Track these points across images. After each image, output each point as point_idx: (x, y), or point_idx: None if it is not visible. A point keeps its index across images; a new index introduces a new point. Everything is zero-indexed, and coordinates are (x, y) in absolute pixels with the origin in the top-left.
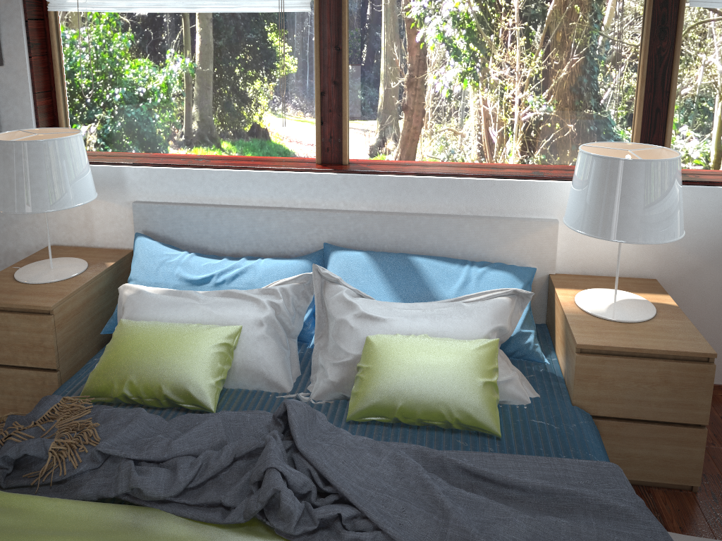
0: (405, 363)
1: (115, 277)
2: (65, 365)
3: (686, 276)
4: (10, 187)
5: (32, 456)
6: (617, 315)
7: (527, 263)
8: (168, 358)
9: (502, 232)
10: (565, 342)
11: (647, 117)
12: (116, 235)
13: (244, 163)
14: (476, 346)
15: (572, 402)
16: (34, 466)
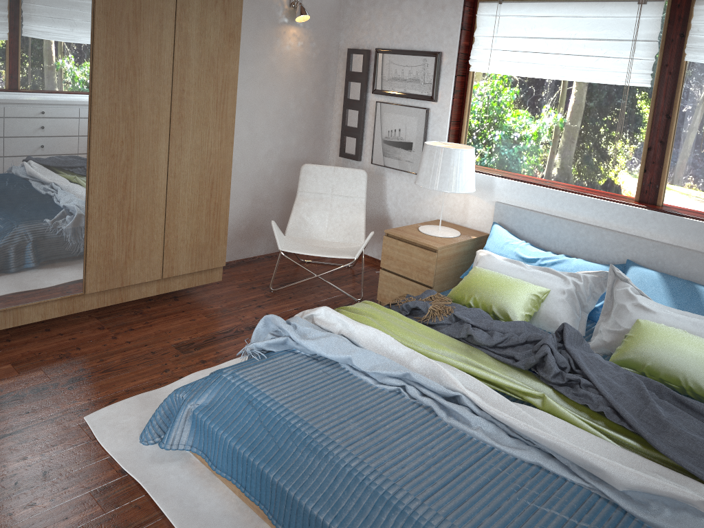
0: (659, 340)
1: (475, 247)
2: (437, 287)
3: None
4: (429, 173)
5: (419, 311)
6: None
7: None
8: (499, 291)
9: None
10: None
11: None
12: (480, 222)
13: (578, 190)
14: None
15: None
16: (419, 316)
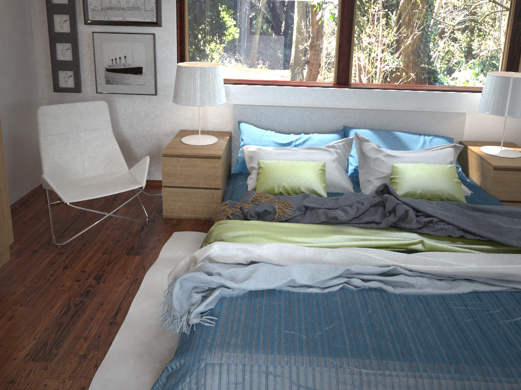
0: (418, 174)
1: (229, 145)
2: (222, 187)
3: None
4: (194, 92)
5: (263, 213)
6: (505, 155)
7: (449, 135)
8: (300, 174)
9: (437, 119)
10: (480, 169)
11: (509, 61)
12: (220, 124)
13: (294, 83)
14: (448, 167)
15: (489, 194)
16: (266, 216)
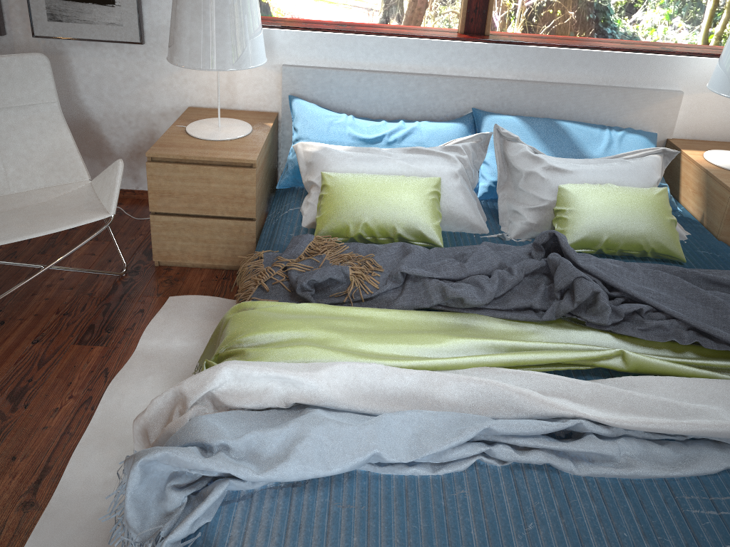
0: (605, 206)
1: (272, 137)
2: (258, 215)
3: None
4: (205, 44)
5: (326, 281)
6: None
7: (650, 129)
8: (396, 203)
9: (633, 101)
10: (704, 192)
11: None
12: (259, 98)
13: (391, 30)
14: (657, 193)
15: (719, 238)
16: (332, 289)
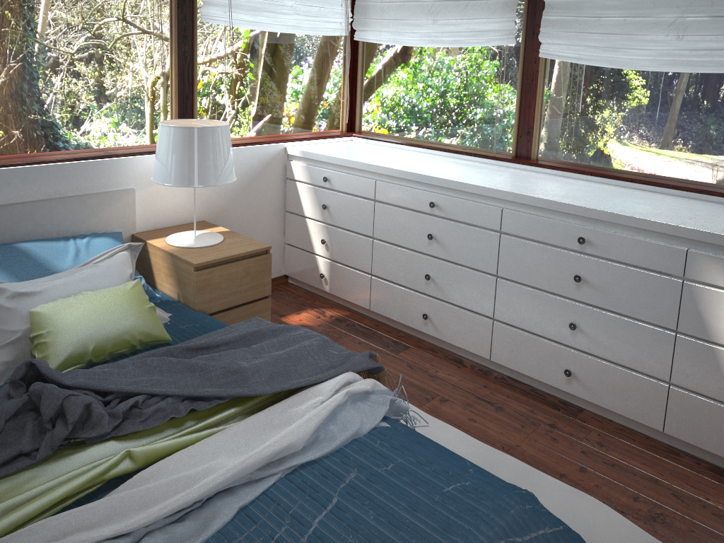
0: (84, 315)
1: None
2: None
3: (220, 214)
4: None
5: None
6: (203, 243)
7: (114, 229)
8: None
9: (91, 207)
10: (174, 273)
11: (181, 103)
12: None
13: None
14: (131, 286)
15: (196, 309)
16: None
